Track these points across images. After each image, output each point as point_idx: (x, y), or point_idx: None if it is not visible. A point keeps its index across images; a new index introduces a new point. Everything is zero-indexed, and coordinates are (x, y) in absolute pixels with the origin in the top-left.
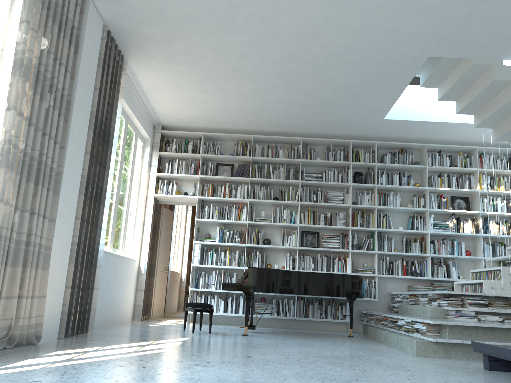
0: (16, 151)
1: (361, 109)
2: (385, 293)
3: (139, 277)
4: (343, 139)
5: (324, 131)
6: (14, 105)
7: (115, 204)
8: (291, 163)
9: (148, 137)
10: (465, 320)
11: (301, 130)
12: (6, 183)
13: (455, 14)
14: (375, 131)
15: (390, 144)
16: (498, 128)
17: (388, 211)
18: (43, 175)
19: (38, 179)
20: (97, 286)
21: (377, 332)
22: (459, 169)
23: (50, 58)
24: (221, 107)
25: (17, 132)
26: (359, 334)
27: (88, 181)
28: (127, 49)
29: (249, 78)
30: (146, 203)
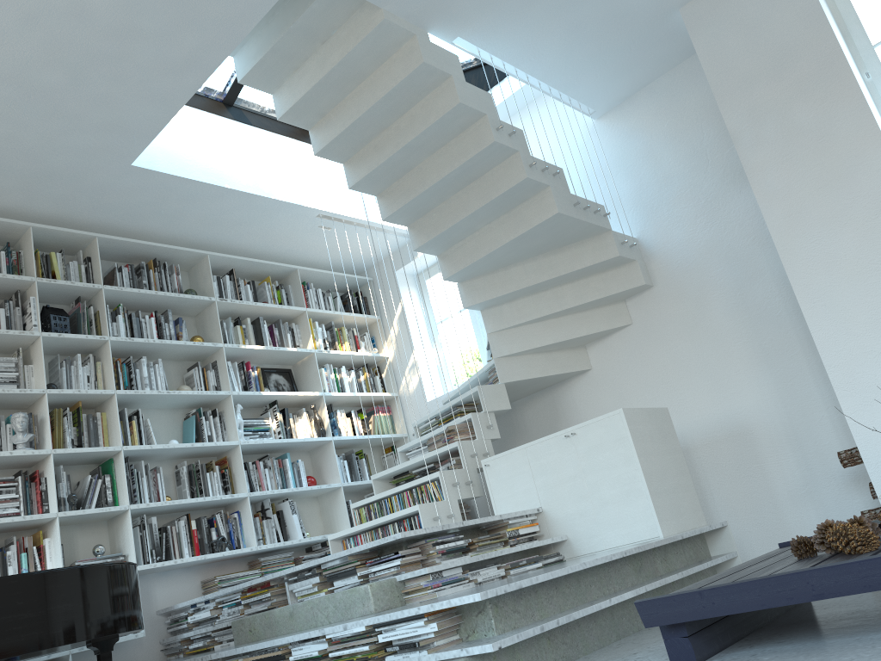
0: None
1: (84, 119)
2: (152, 615)
3: None
4: (6, 219)
5: None
6: None
7: None
8: None
9: None
10: (456, 591)
11: None
12: None
13: None
14: (97, 205)
15: (129, 247)
16: (395, 193)
17: (138, 406)
18: None
19: None
20: None
21: None
22: (275, 310)
23: None
24: None
25: None
26: None
27: None
28: None
29: None
30: None
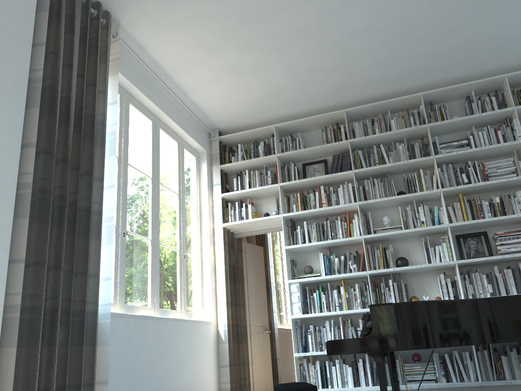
0: None
1: (514, 1)
2: None
3: (220, 345)
4: (490, 77)
5: (454, 73)
6: None
7: (151, 242)
8: (412, 136)
9: (201, 148)
10: None
11: (416, 82)
12: None
13: None
14: None
15: None
16: None
17: None
18: None
19: None
20: (106, 378)
21: None
22: None
23: None
24: (284, 73)
25: None
26: None
27: (42, 195)
28: None
29: None
30: (214, 238)
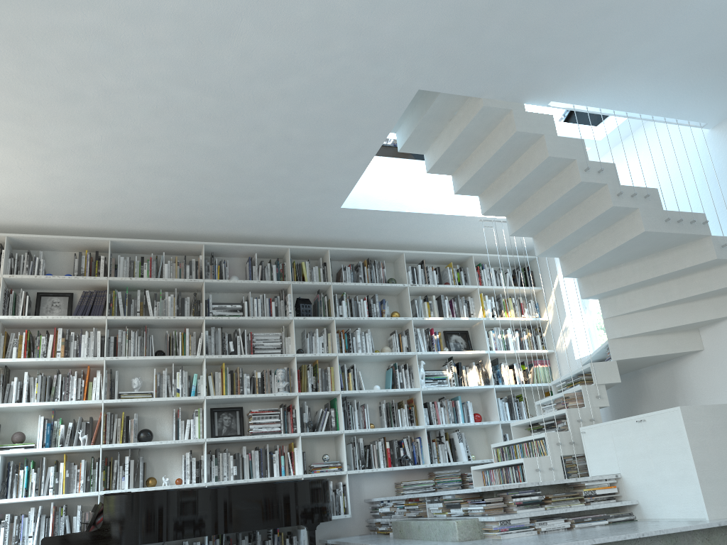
0: None
1: (306, 189)
2: (361, 501)
3: None
4: (274, 245)
5: (242, 231)
6: None
7: None
8: (185, 287)
9: None
10: (518, 536)
11: (201, 229)
12: None
13: (467, 7)
14: (326, 230)
15: (350, 253)
16: (517, 216)
17: (355, 361)
18: None
19: None
20: None
21: None
22: (453, 288)
23: None
24: (42, 181)
25: None
26: None
27: None
28: None
29: (97, 115)
30: None
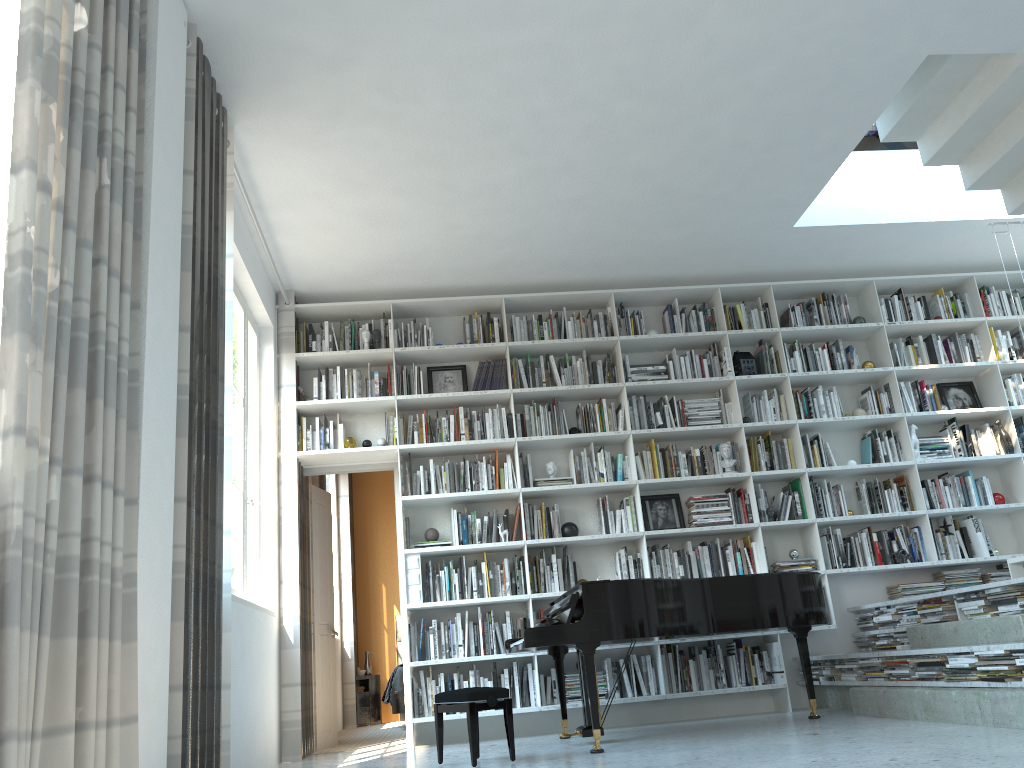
0: (42, 292)
1: (751, 206)
2: (842, 611)
3: (286, 652)
4: (700, 286)
5: (658, 271)
6: (30, 158)
7: None
8: (594, 349)
9: (268, 321)
10: None
11: (608, 274)
12: (27, 380)
13: None
14: (768, 260)
15: (798, 287)
16: None
17: (818, 430)
18: (104, 371)
19: (93, 382)
20: (226, 680)
21: (891, 696)
22: (948, 324)
23: (94, 60)
24: (439, 233)
25: (41, 238)
26: (817, 712)
27: (191, 403)
28: (236, 90)
29: (518, 146)
30: (280, 475)
